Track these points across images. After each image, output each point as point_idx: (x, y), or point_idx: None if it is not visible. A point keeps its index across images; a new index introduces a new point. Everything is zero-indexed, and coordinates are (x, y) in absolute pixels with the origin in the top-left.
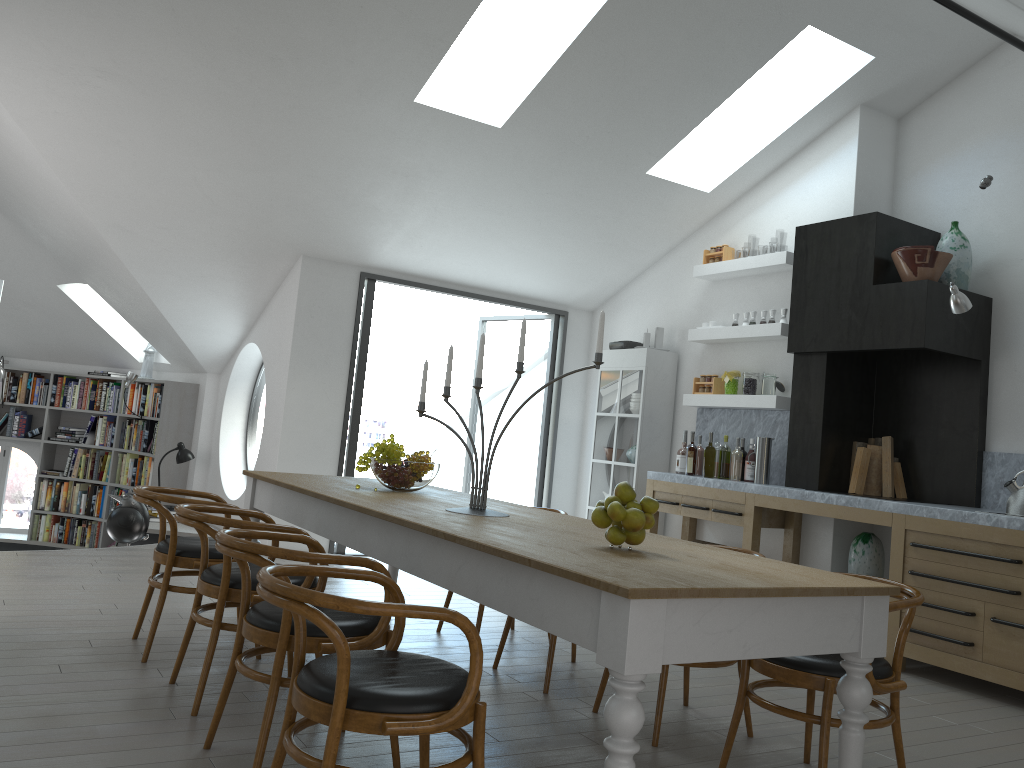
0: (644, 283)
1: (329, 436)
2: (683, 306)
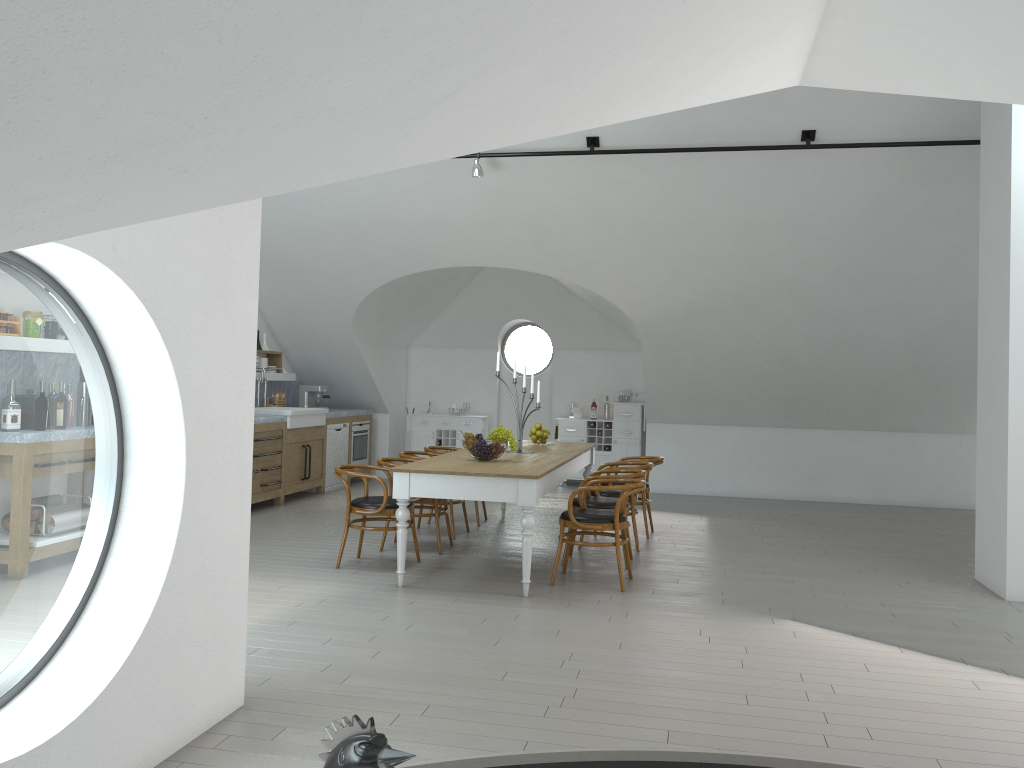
0: None
1: None
2: None
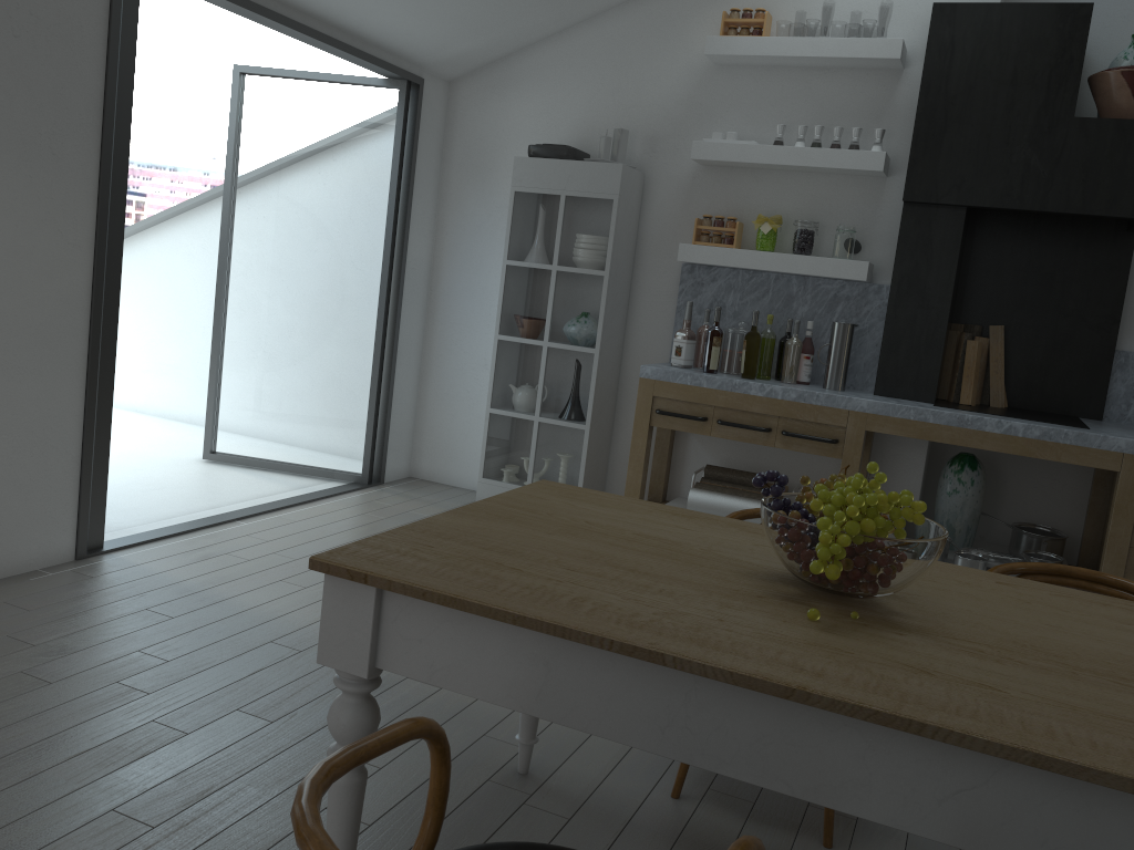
0: (568, 48)
1: (66, 317)
2: (654, 98)
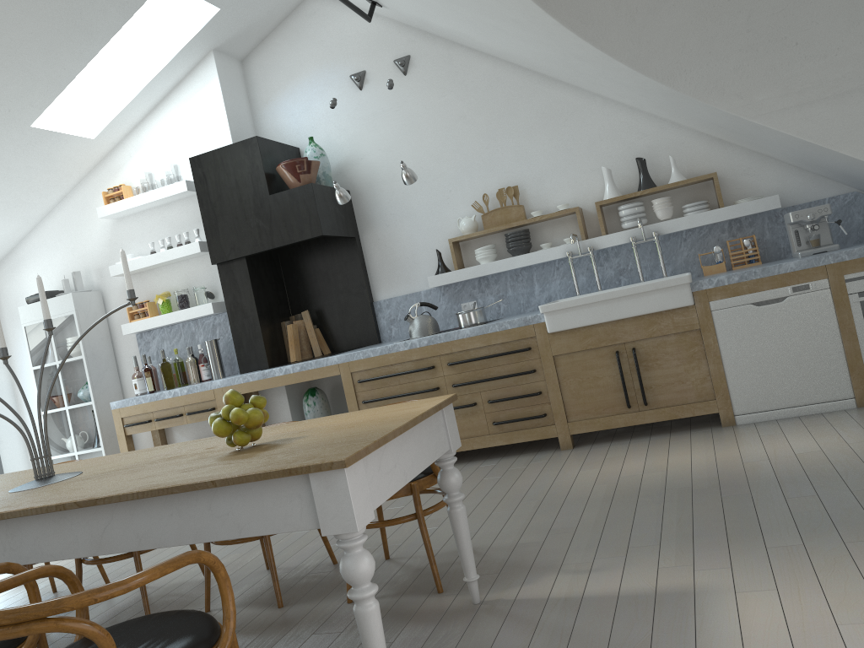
0: (43, 234)
1: None
2: (93, 247)
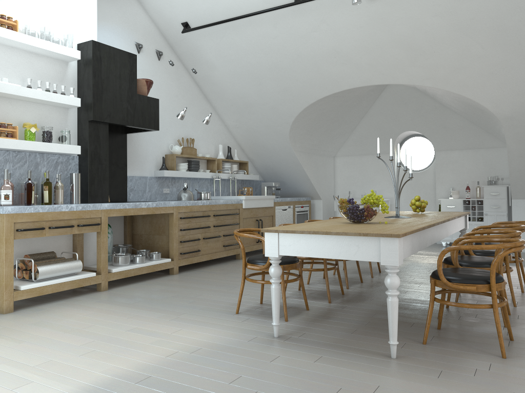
0: None
1: None
2: None
